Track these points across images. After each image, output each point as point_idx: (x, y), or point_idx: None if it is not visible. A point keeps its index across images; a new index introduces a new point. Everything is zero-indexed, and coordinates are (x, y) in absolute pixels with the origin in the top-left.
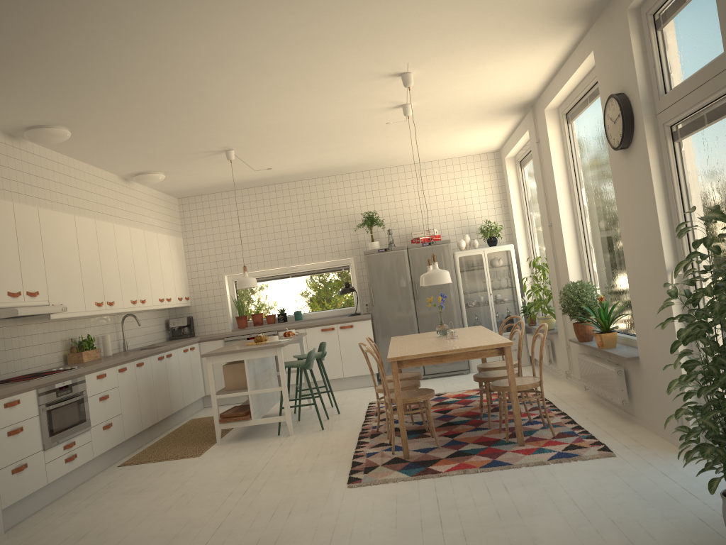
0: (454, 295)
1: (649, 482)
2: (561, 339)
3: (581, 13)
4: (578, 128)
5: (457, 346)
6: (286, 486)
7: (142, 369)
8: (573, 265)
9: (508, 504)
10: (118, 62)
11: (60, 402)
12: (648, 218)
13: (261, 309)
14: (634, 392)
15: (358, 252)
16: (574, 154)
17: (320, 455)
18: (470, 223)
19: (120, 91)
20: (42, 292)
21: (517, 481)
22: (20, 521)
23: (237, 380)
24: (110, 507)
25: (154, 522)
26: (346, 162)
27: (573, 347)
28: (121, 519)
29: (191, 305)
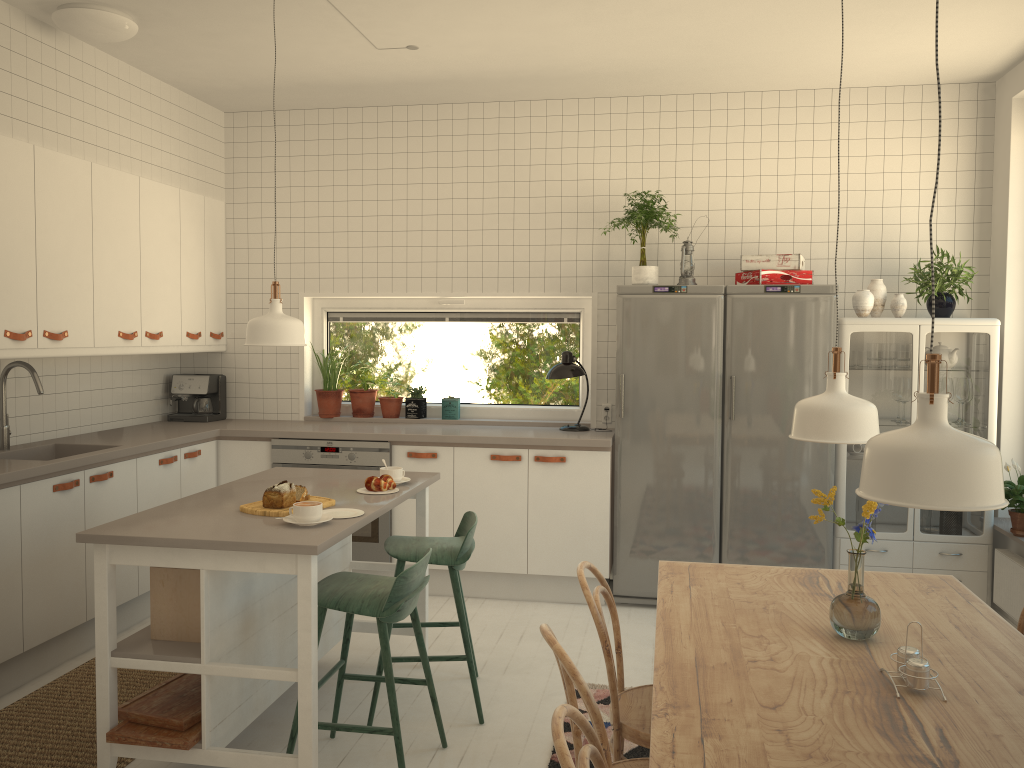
0: None
1: None
2: None
3: None
4: None
5: None
6: None
7: None
8: None
9: None
10: None
11: None
12: None
13: (373, 382)
14: None
15: (605, 285)
16: None
17: None
18: (886, 252)
19: None
20: None
21: None
22: None
23: (184, 617)
24: None
25: None
26: (607, 56)
27: None
28: None
29: (226, 351)
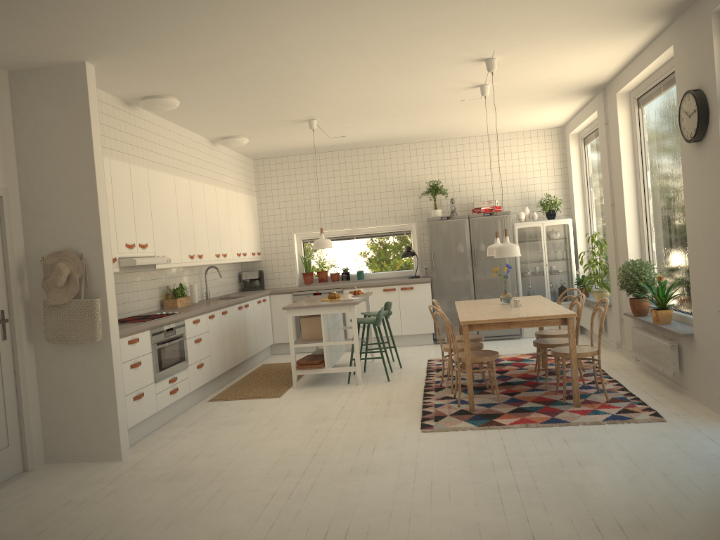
0: (511, 264)
1: (697, 445)
2: (614, 312)
3: (666, 11)
4: (649, 113)
5: (524, 314)
6: (365, 427)
7: (226, 317)
8: (633, 243)
9: (569, 455)
10: (239, 46)
11: (167, 342)
12: (715, 208)
13: (326, 267)
14: (685, 366)
15: (420, 218)
16: (642, 138)
17: (391, 404)
18: (530, 195)
19: (233, 69)
20: (150, 244)
21: (575, 436)
22: (138, 440)
23: (312, 332)
24: (213, 435)
25: (256, 449)
26: (415, 132)
27: (627, 320)
28: (225, 445)
29: (261, 260)
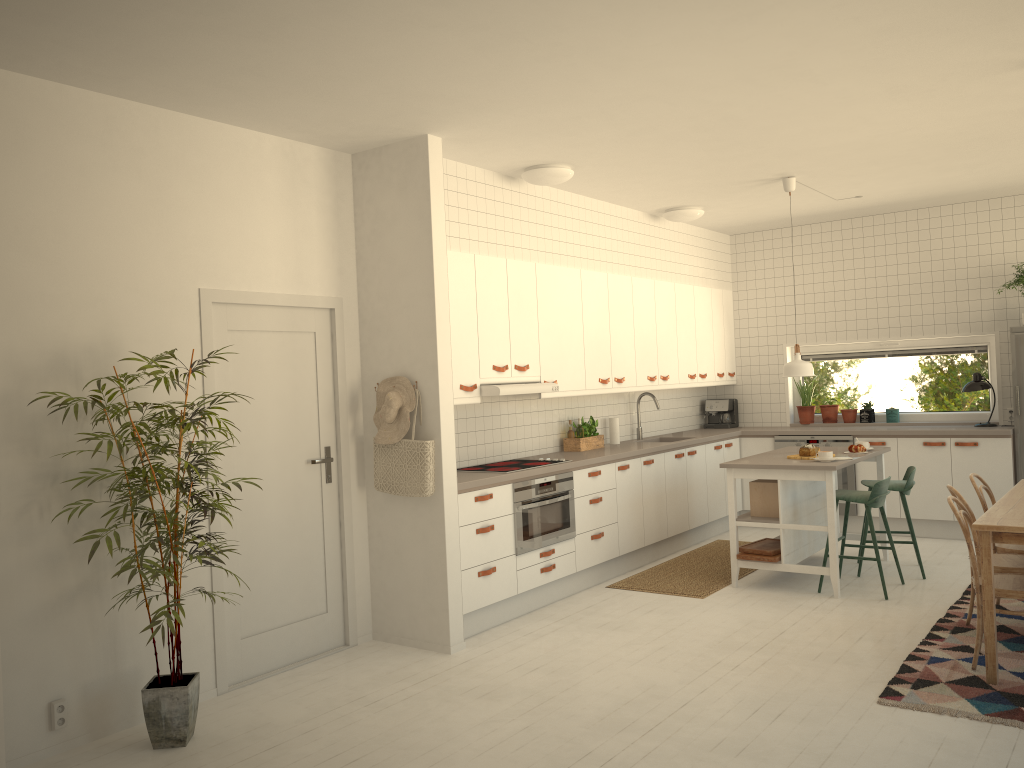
0: None
1: None
2: None
3: None
4: None
5: None
6: (791, 674)
7: (650, 468)
8: None
9: None
10: (610, 92)
11: (539, 500)
12: None
13: (835, 400)
14: None
15: (1004, 326)
16: None
17: (862, 641)
18: None
19: (621, 122)
20: (533, 365)
21: None
22: (485, 629)
23: (766, 505)
24: (577, 640)
25: (614, 675)
26: (990, 182)
27: None
28: (581, 660)
29: (736, 383)
